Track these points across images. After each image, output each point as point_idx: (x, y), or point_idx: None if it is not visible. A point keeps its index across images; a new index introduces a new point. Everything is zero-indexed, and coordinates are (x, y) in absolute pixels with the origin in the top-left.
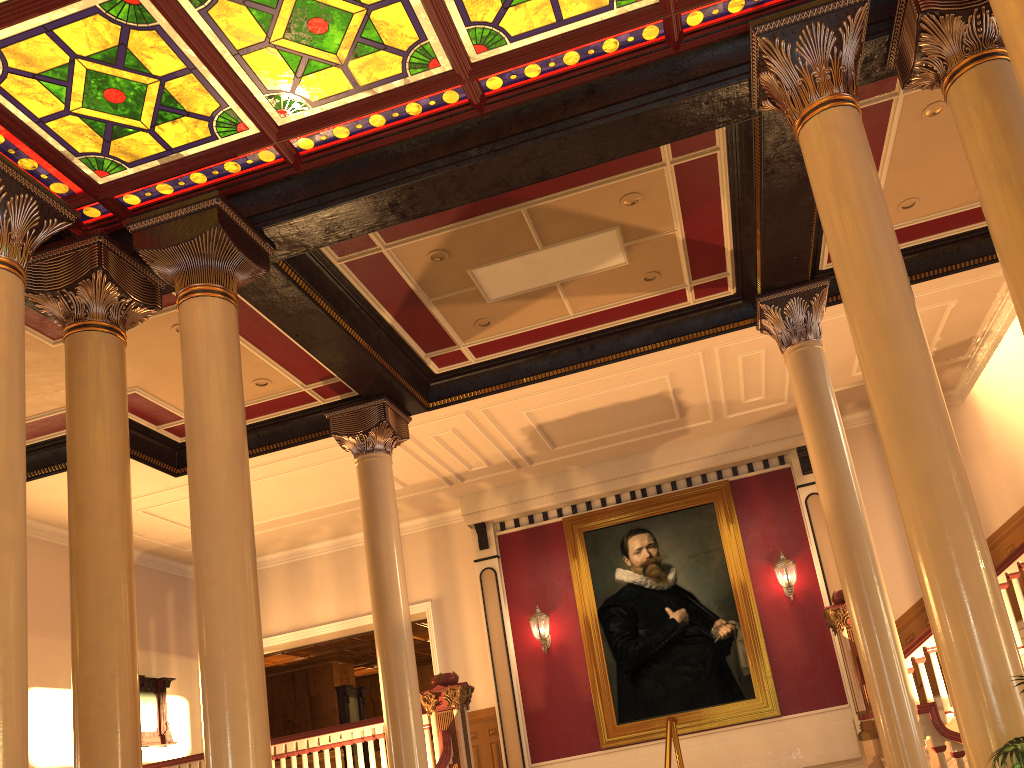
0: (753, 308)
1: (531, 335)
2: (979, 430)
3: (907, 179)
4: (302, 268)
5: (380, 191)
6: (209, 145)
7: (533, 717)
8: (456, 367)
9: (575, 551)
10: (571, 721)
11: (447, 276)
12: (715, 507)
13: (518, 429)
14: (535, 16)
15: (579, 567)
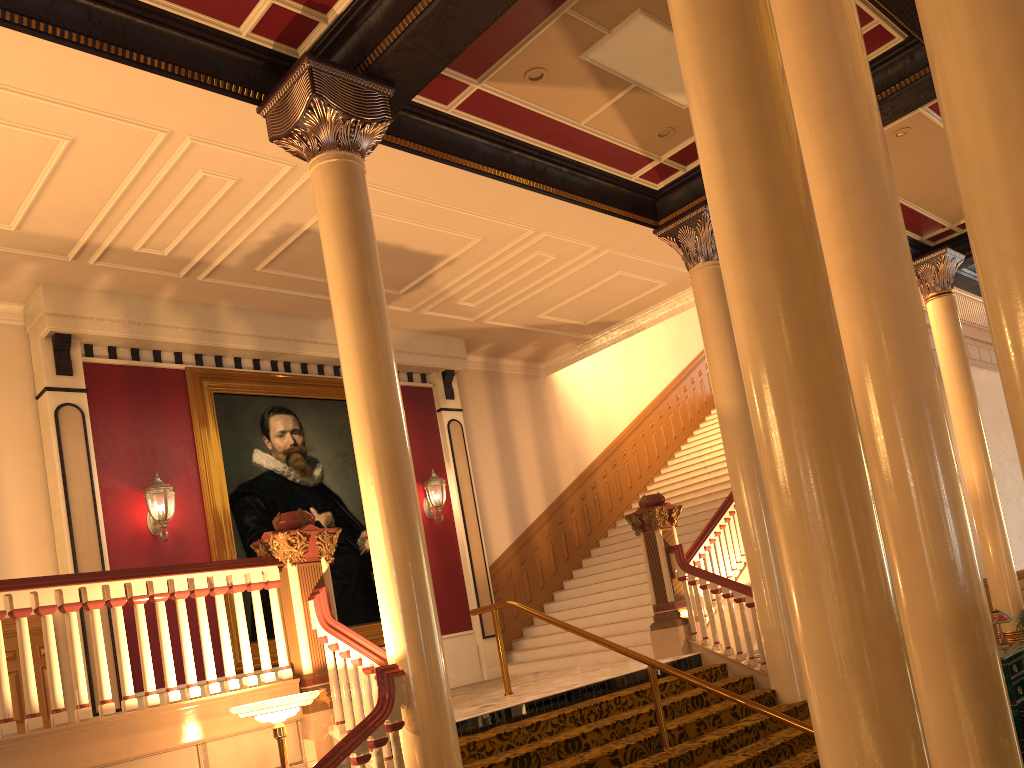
0: (656, 212)
1: (526, 121)
2: (555, 404)
3: None
4: None
5: None
6: None
7: (131, 629)
8: (429, 105)
9: (203, 414)
10: None
11: (620, 1)
12: None
13: (283, 223)
14: None
15: (208, 436)
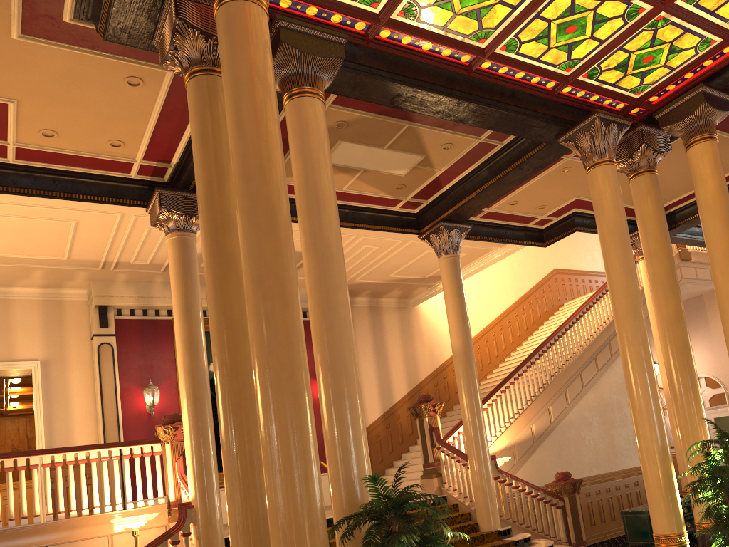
0: (419, 224)
1: None
2: (419, 325)
3: (526, 192)
4: None
5: (405, 86)
6: (346, 1)
7: (133, 465)
8: None
9: None
10: None
11: None
12: None
13: None
14: (535, 51)
15: None
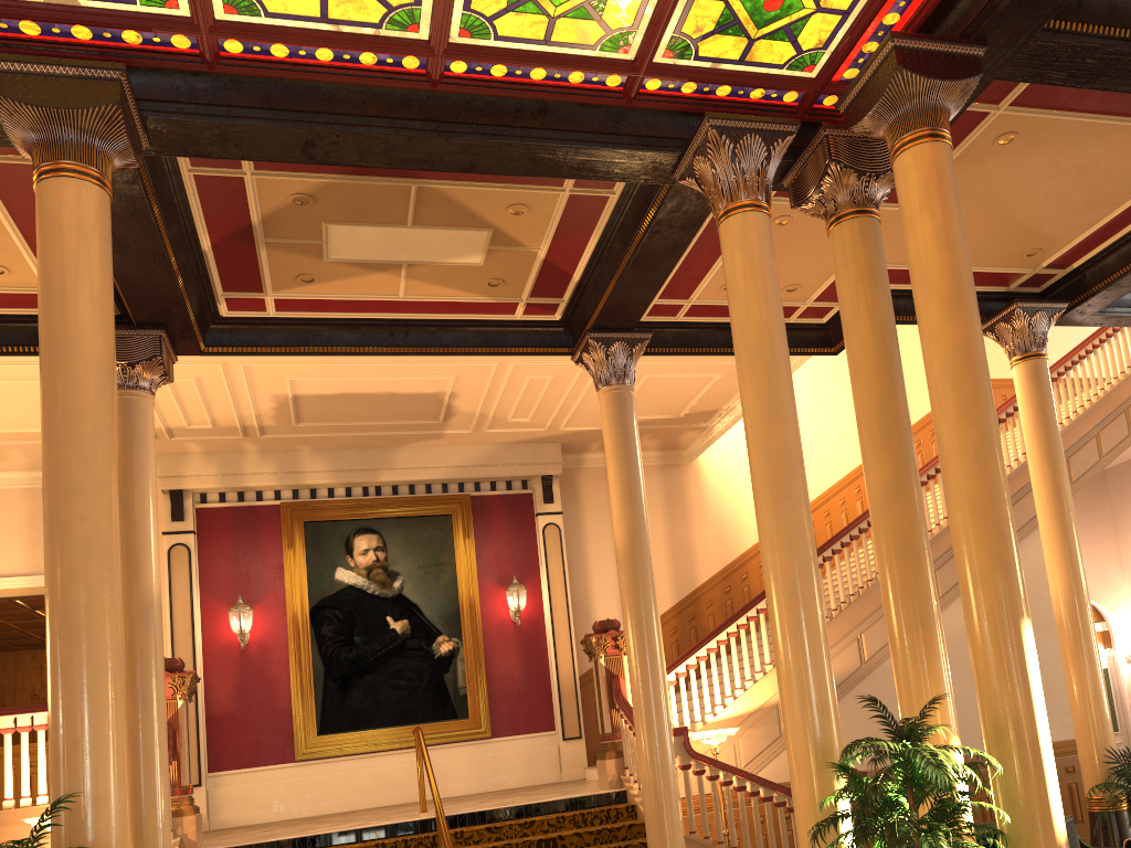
0: (572, 338)
1: (348, 304)
2: (699, 492)
3: None
4: (151, 167)
5: (305, 127)
6: (120, 6)
7: (217, 721)
8: (249, 315)
9: (292, 541)
10: (263, 728)
11: (298, 222)
12: (453, 520)
13: (270, 395)
14: (528, 28)
15: (294, 560)
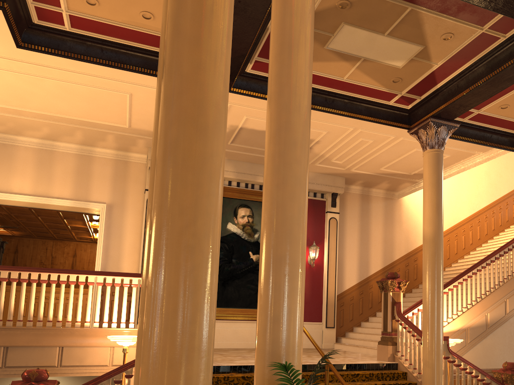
0: (410, 120)
1: (314, 78)
2: (400, 214)
3: None
4: None
5: None
6: None
7: None
8: (260, 74)
9: None
10: None
11: (330, 19)
12: None
13: (229, 125)
14: None
15: None
